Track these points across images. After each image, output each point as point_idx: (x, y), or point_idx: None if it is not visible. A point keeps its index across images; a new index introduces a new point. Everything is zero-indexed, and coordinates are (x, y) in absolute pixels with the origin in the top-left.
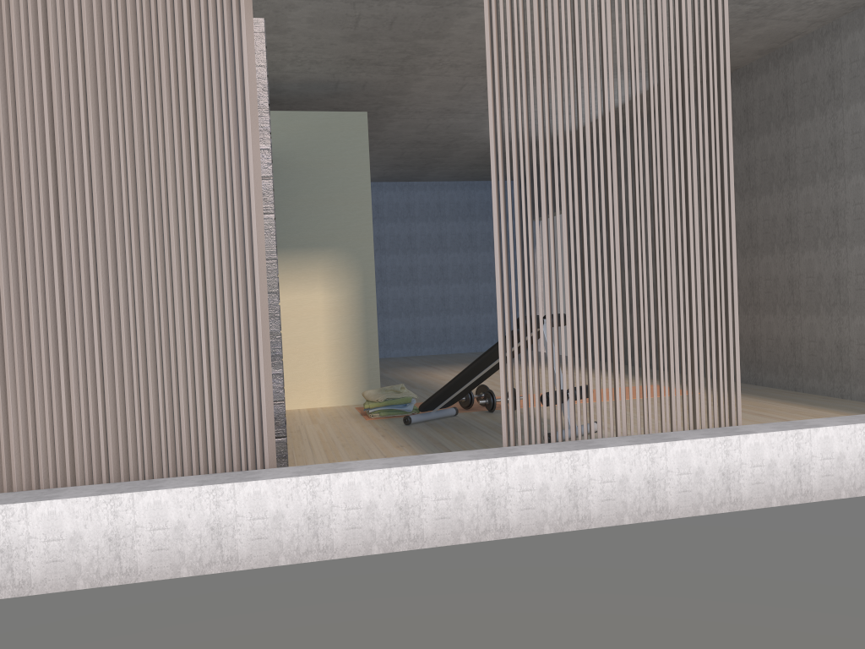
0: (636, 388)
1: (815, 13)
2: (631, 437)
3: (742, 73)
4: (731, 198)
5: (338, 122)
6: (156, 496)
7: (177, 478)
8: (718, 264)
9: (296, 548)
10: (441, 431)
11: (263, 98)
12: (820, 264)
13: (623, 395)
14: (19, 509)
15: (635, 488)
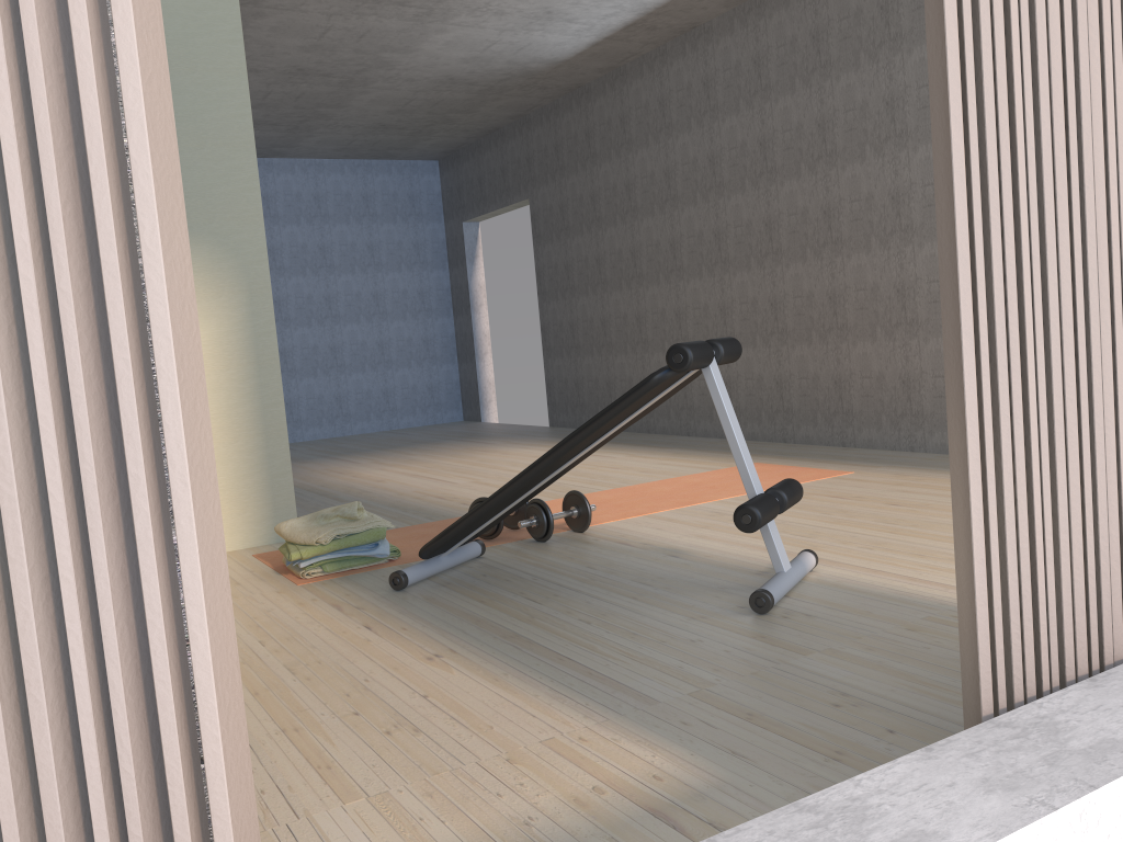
0: None
1: None
2: None
3: None
4: None
5: None
6: None
7: None
8: None
9: None
10: (488, 600)
11: None
12: None
13: None
14: None
15: None
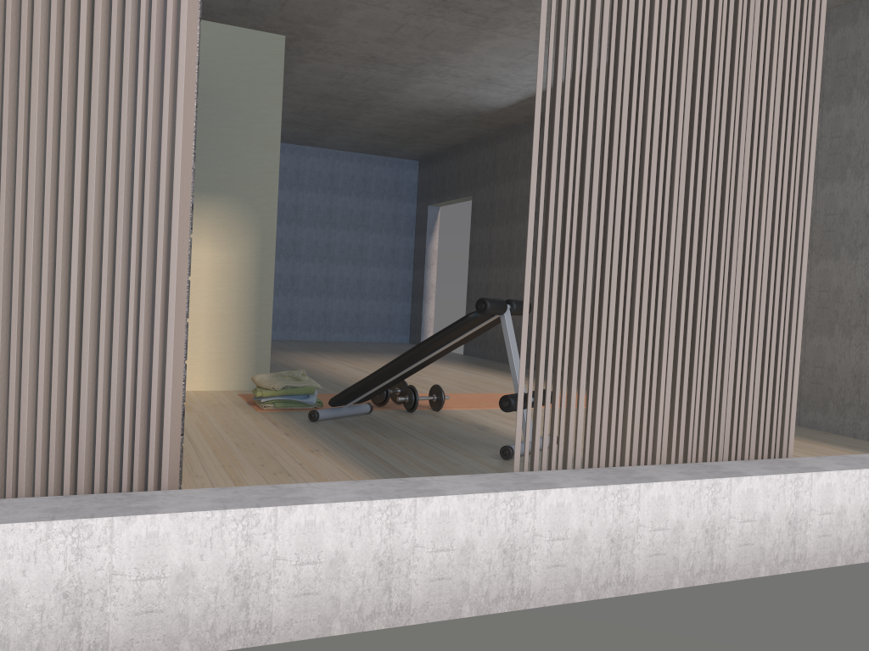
0: (683, 401)
1: None
2: (677, 466)
3: None
4: (810, 166)
5: (248, 43)
6: None
7: (6, 502)
8: (789, 249)
9: (209, 628)
10: (360, 433)
11: None
12: None
13: (668, 408)
14: None
15: (691, 540)
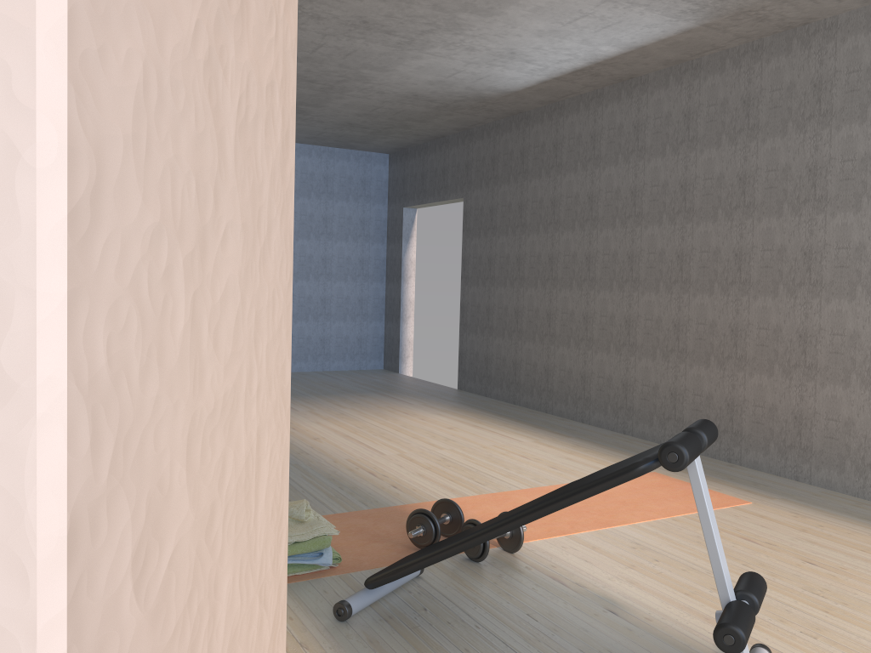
0: None
1: None
2: None
3: (815, 31)
4: None
5: None
6: None
7: None
8: None
9: None
10: None
11: None
12: None
13: None
14: None
15: None
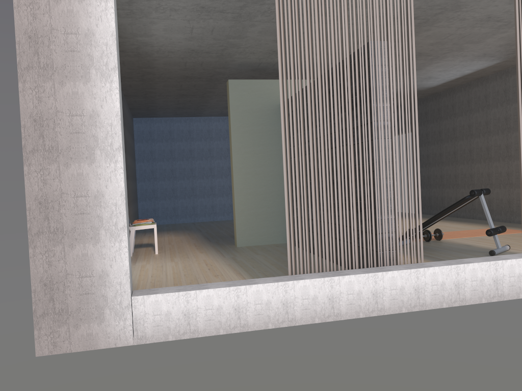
0: None
1: None
2: None
3: None
4: None
5: None
6: (392, 274)
7: (388, 266)
8: None
9: (450, 299)
10: None
11: None
12: None
13: None
14: (336, 279)
15: None
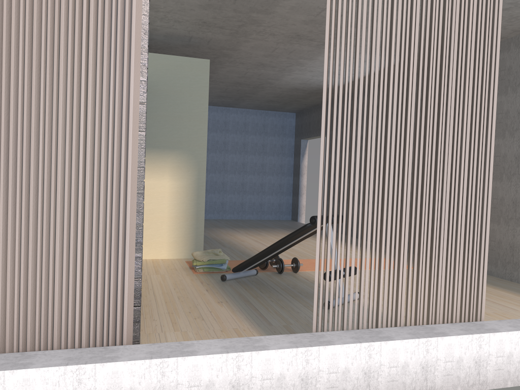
0: (413, 290)
1: (518, 25)
2: (408, 328)
3: None
4: (491, 151)
5: (189, 65)
6: (25, 374)
7: (47, 353)
8: (478, 200)
9: None
10: (248, 289)
11: (144, 40)
12: (503, 191)
13: (404, 294)
14: None
15: (413, 372)
